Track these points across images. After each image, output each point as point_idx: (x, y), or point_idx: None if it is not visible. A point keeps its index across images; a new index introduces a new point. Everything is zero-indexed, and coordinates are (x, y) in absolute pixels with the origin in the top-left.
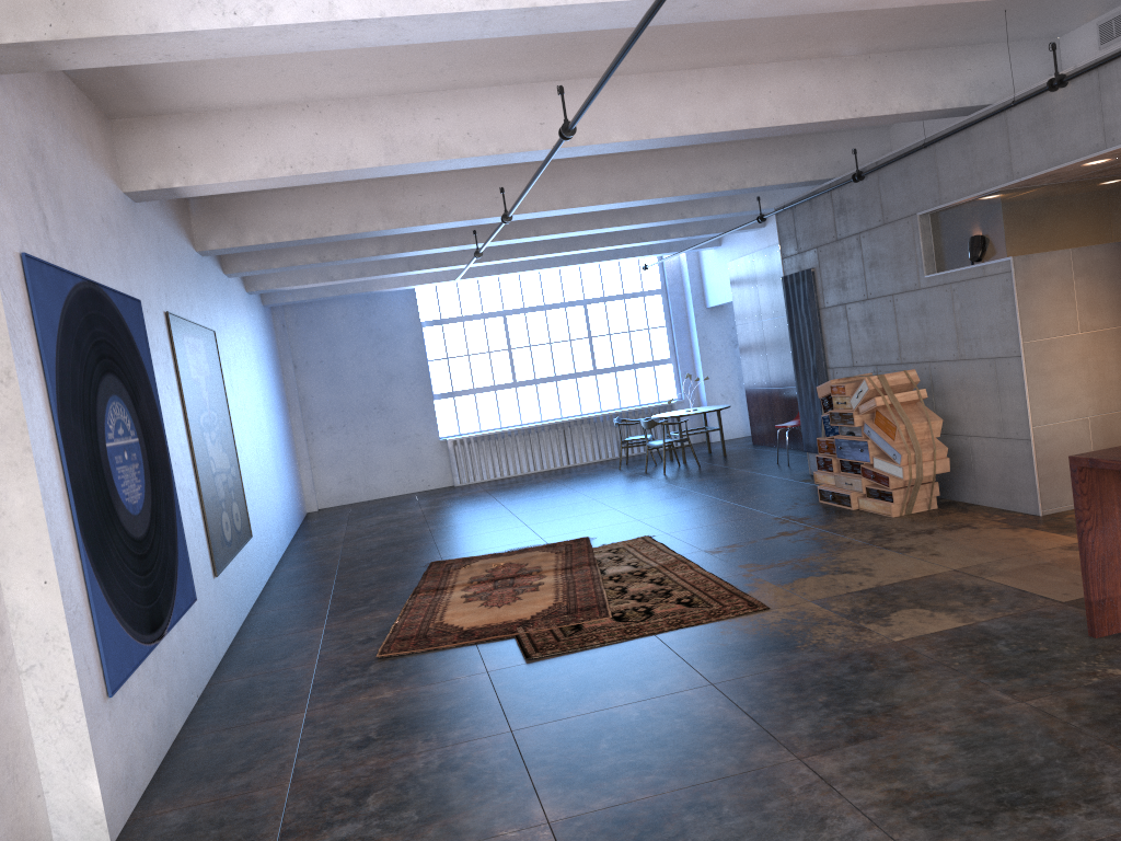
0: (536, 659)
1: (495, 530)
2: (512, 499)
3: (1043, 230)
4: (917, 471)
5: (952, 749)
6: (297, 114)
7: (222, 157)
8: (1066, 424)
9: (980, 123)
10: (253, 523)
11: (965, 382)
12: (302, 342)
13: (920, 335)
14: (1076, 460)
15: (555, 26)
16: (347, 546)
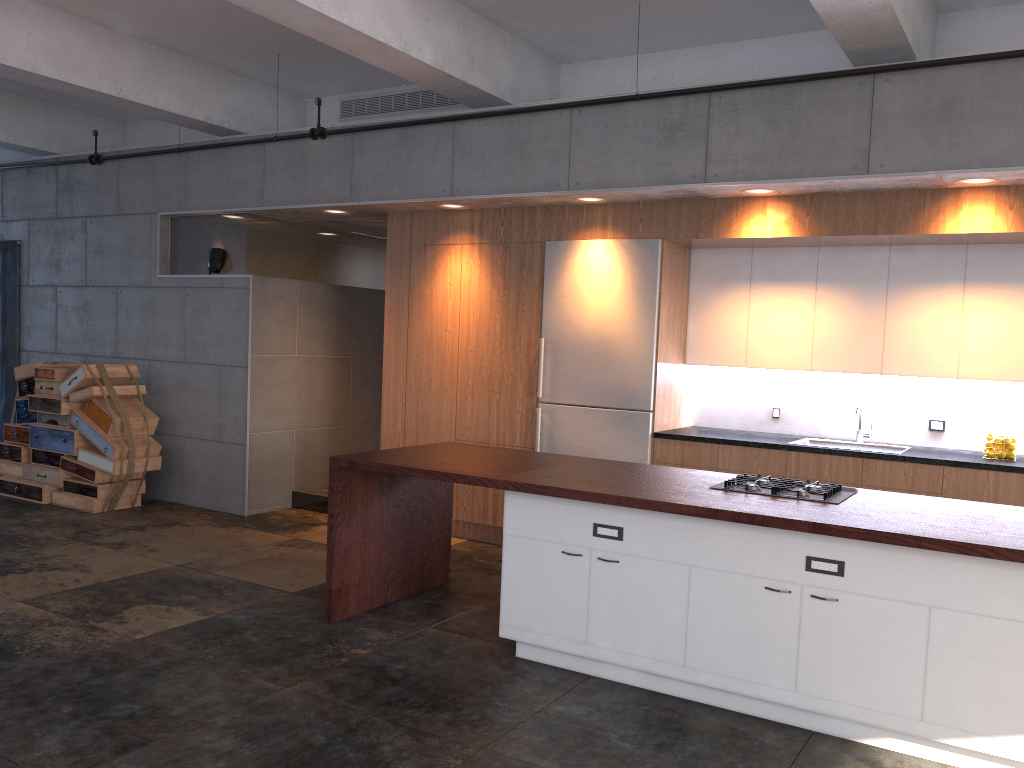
0: None
1: None
2: None
3: (278, 259)
4: (129, 466)
5: (236, 743)
6: None
7: None
8: (277, 434)
9: (239, 146)
10: None
11: (186, 384)
12: None
13: (143, 332)
14: (337, 460)
15: None
16: None
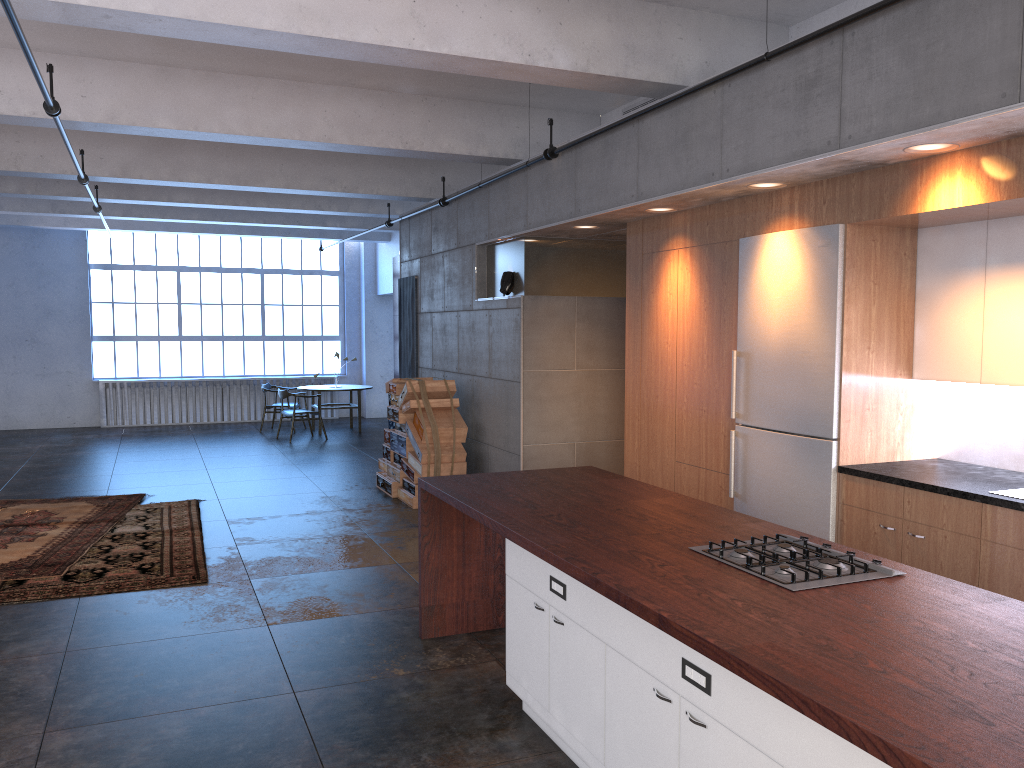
0: None
1: (78, 476)
2: (133, 448)
3: (560, 277)
4: (436, 470)
5: (182, 733)
6: None
7: None
8: (554, 446)
9: (514, 175)
10: None
11: (490, 398)
12: None
13: (470, 350)
14: (420, 482)
15: None
16: None
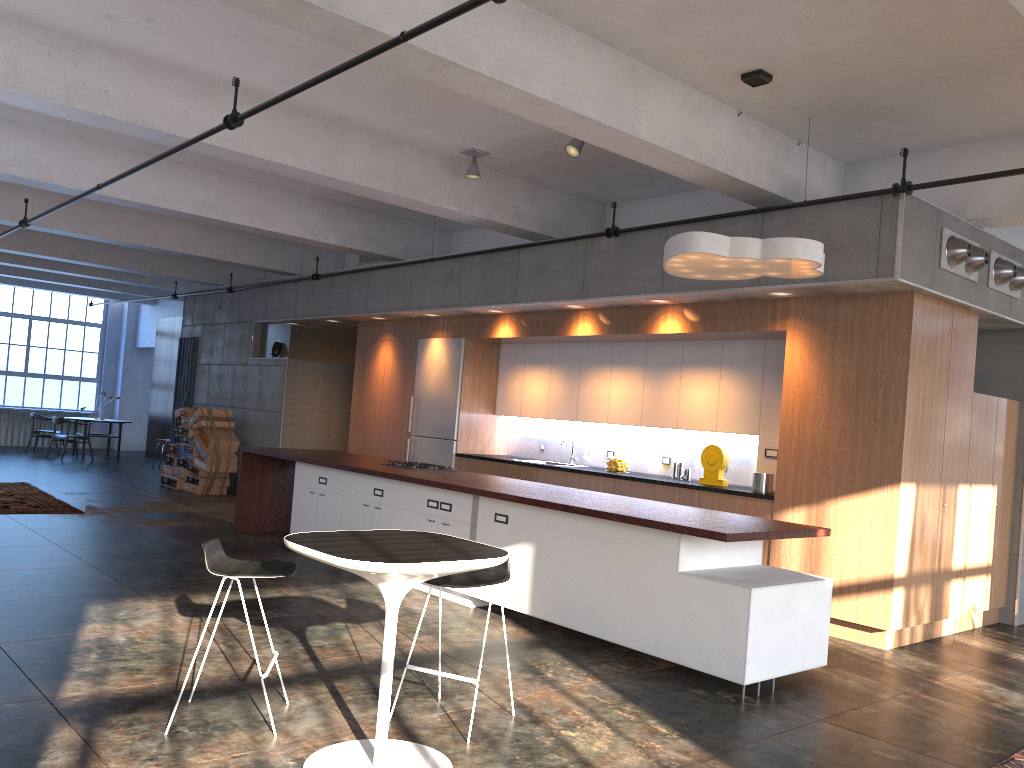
0: None
1: None
2: None
3: (312, 348)
4: (216, 468)
5: (132, 547)
6: None
7: None
8: None
9: (288, 283)
10: None
11: (257, 423)
12: None
13: (243, 392)
14: (243, 448)
15: (25, 183)
16: None
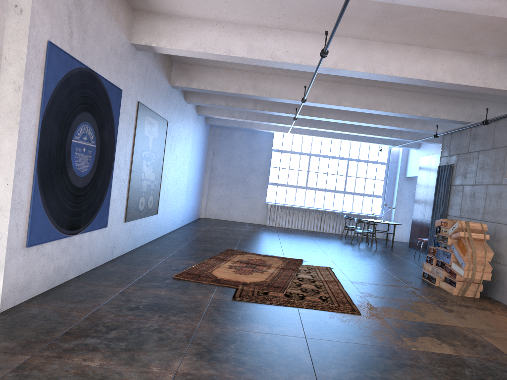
0: (237, 300)
1: (267, 245)
2: (284, 236)
3: None
4: (472, 275)
5: None
6: (213, 25)
7: (176, 37)
8: None
9: None
10: (161, 209)
11: None
12: (219, 144)
13: (495, 208)
14: None
15: None
16: (202, 233)
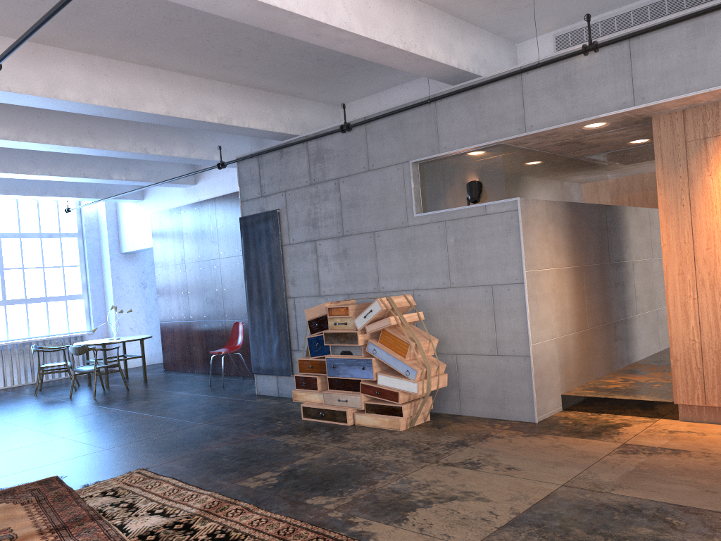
0: None
1: None
2: None
3: (523, 183)
4: (428, 386)
5: None
6: None
7: None
8: (547, 343)
9: (491, 84)
10: None
11: (455, 307)
12: None
13: (404, 267)
14: None
15: None
16: None
